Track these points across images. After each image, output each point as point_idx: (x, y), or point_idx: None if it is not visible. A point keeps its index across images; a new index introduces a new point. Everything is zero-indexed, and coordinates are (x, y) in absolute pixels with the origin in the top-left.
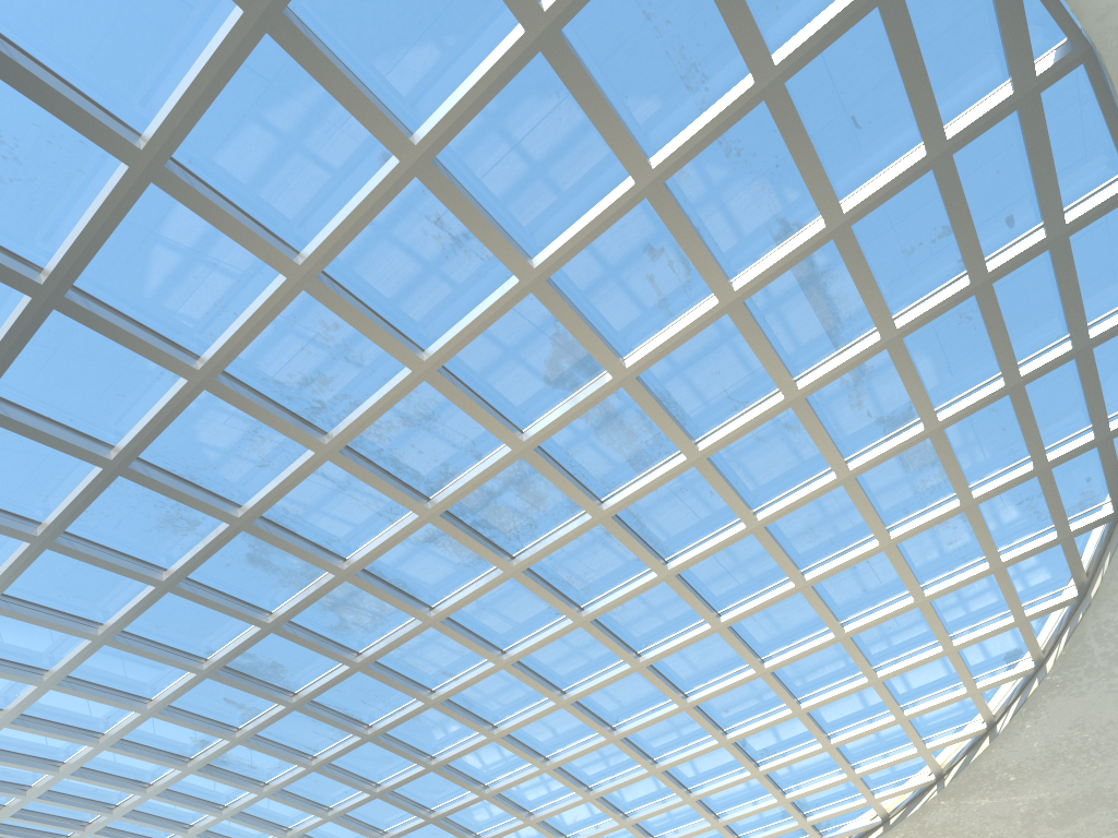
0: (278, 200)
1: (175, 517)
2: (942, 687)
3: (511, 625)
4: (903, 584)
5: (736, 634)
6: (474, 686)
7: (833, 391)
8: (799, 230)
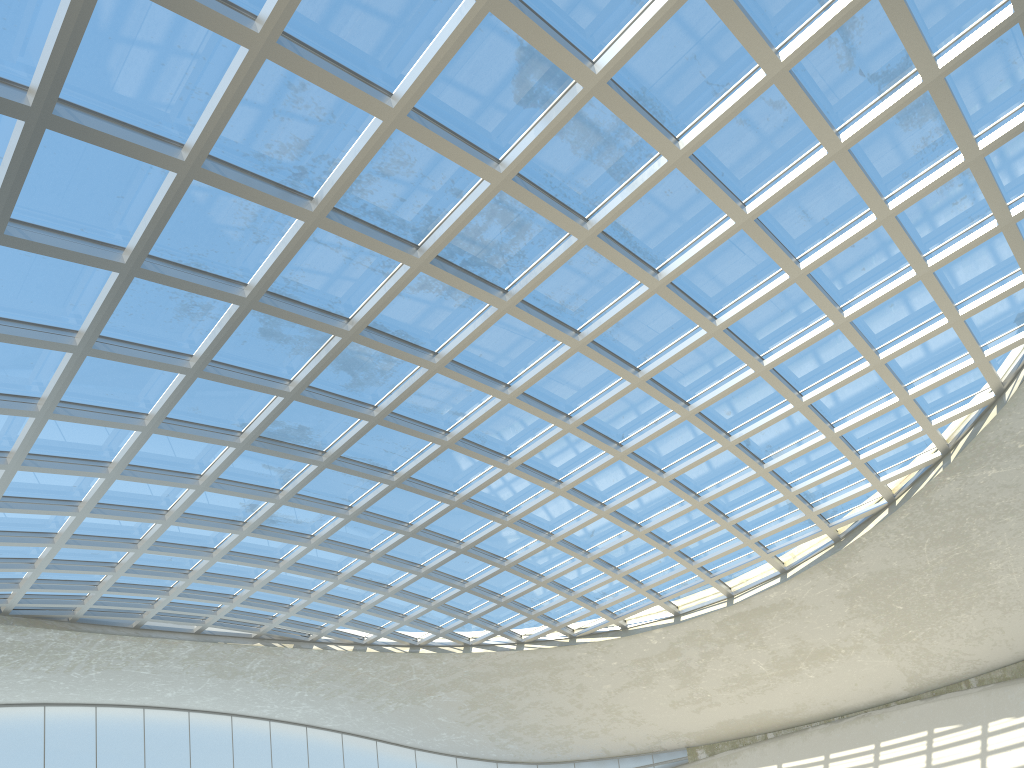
0: None
1: (189, 305)
2: (948, 360)
3: (512, 359)
4: (905, 256)
5: (733, 336)
6: (484, 422)
7: (820, 54)
8: None
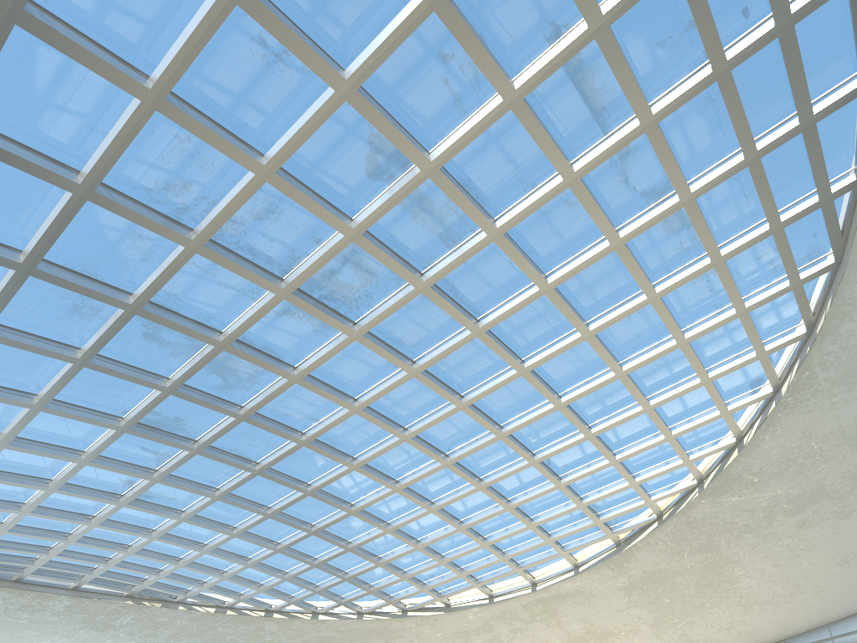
0: (125, 31)
1: (80, 306)
2: (701, 411)
3: (359, 378)
4: (668, 329)
5: (537, 376)
6: (335, 428)
7: (604, 170)
8: (567, 31)
